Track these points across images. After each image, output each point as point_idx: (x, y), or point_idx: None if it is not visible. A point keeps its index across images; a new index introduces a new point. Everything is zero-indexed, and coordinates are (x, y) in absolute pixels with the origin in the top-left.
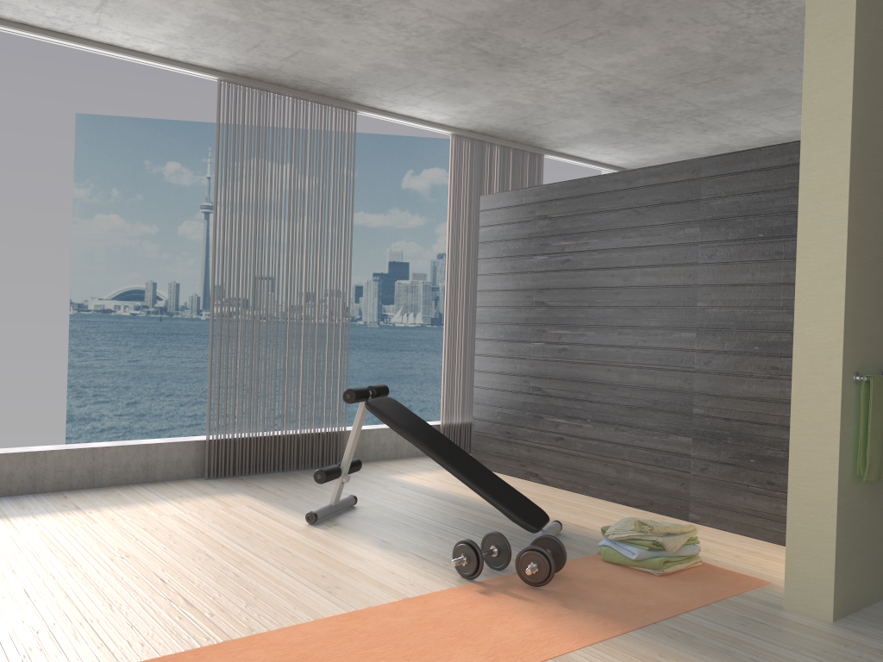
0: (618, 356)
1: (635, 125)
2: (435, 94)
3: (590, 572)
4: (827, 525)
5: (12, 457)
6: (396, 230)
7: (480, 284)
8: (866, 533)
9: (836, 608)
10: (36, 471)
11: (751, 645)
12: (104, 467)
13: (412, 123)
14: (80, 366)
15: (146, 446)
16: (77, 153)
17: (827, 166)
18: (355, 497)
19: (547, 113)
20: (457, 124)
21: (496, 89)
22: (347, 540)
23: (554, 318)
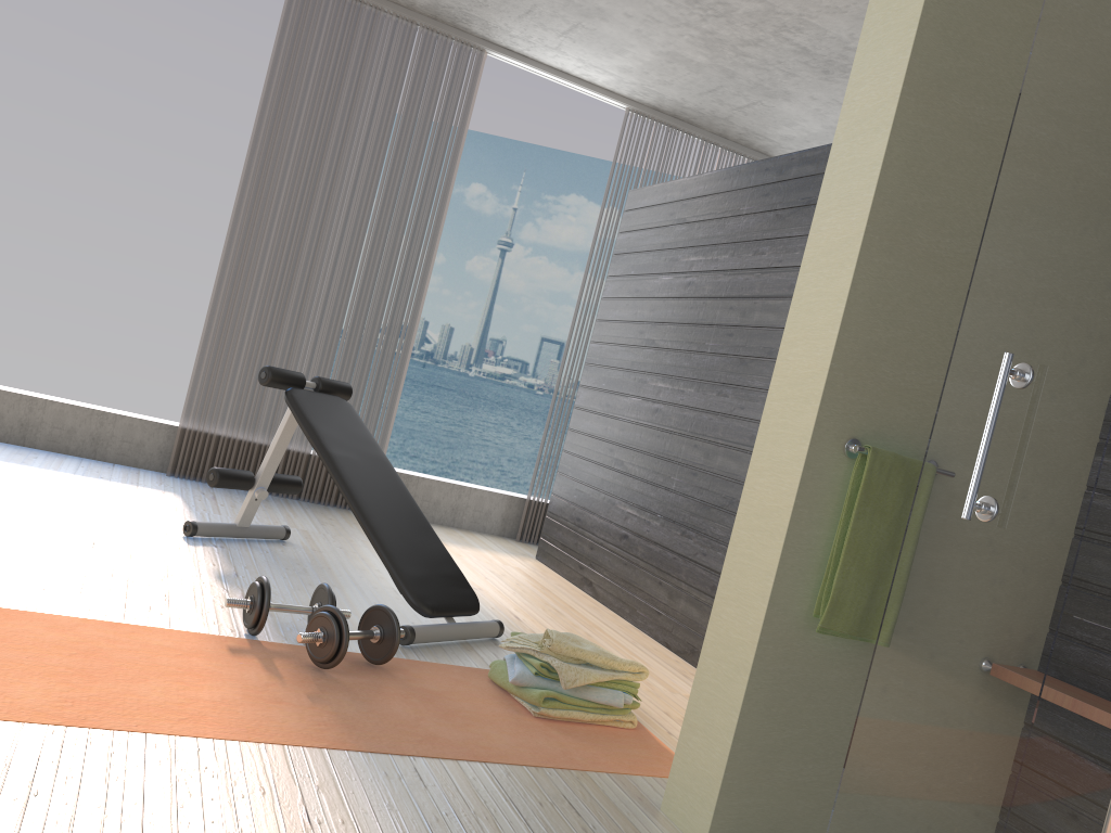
0: (709, 427)
1: None
2: (572, 30)
3: (440, 682)
4: (736, 685)
5: None
6: None
7: (601, 312)
8: (831, 728)
9: (719, 832)
10: None
11: (495, 827)
12: (42, 425)
13: (567, 82)
14: None
15: (101, 414)
16: None
17: (879, 76)
18: (288, 530)
19: (741, 84)
20: (631, 93)
21: (646, 27)
22: (191, 560)
23: (658, 365)
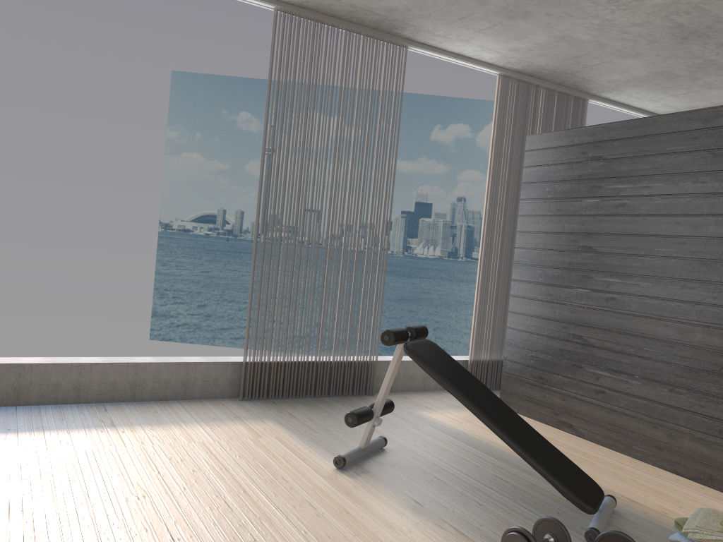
0: (679, 311)
1: (697, 67)
2: (490, 27)
3: None
4: None
5: (59, 367)
6: (423, 175)
7: (520, 225)
8: None
9: None
10: (81, 382)
11: None
12: (145, 382)
13: (461, 61)
14: (164, 273)
15: (185, 365)
16: (171, 103)
17: None
18: (385, 439)
19: (605, 51)
20: (506, 64)
21: (556, 21)
22: (376, 497)
23: (602, 265)
